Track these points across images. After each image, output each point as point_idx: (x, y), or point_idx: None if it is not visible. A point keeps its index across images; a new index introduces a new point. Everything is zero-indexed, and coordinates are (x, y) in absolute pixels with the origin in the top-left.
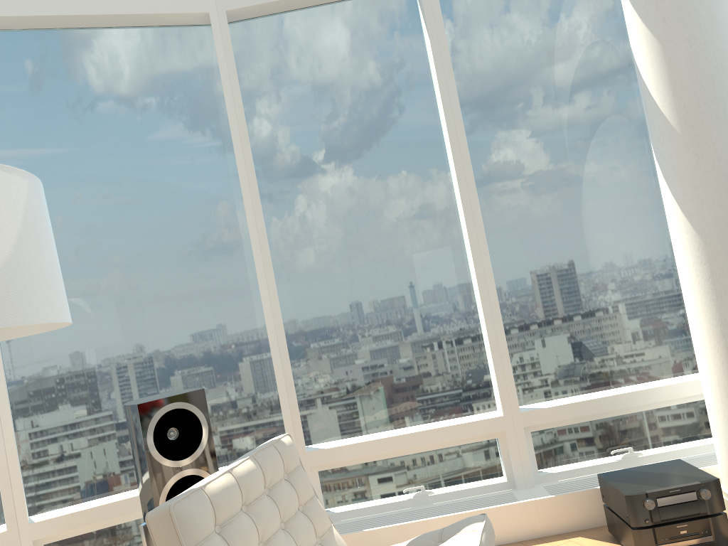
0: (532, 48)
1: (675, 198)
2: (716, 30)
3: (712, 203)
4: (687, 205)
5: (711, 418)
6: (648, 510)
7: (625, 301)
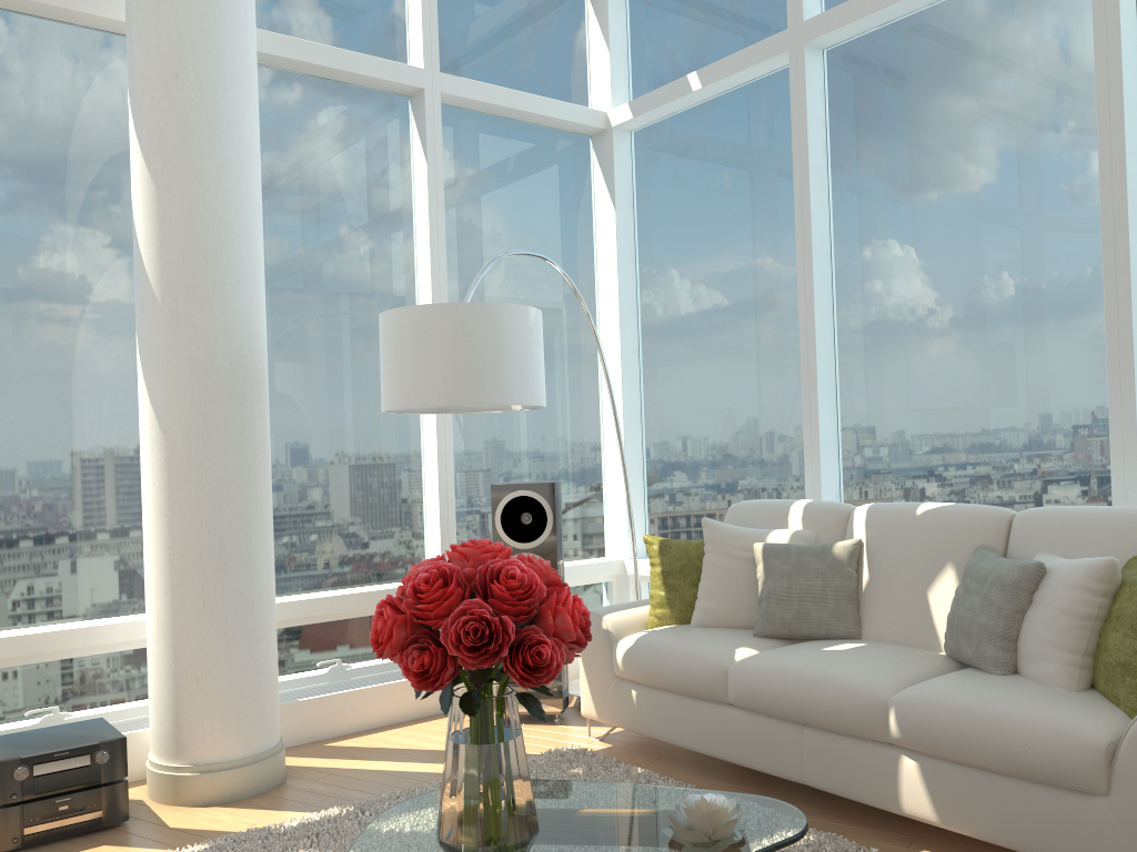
0: (15, 132)
1: (146, 382)
2: (221, 195)
3: (182, 397)
4: (157, 394)
5: (148, 664)
6: (20, 782)
7: (91, 506)
